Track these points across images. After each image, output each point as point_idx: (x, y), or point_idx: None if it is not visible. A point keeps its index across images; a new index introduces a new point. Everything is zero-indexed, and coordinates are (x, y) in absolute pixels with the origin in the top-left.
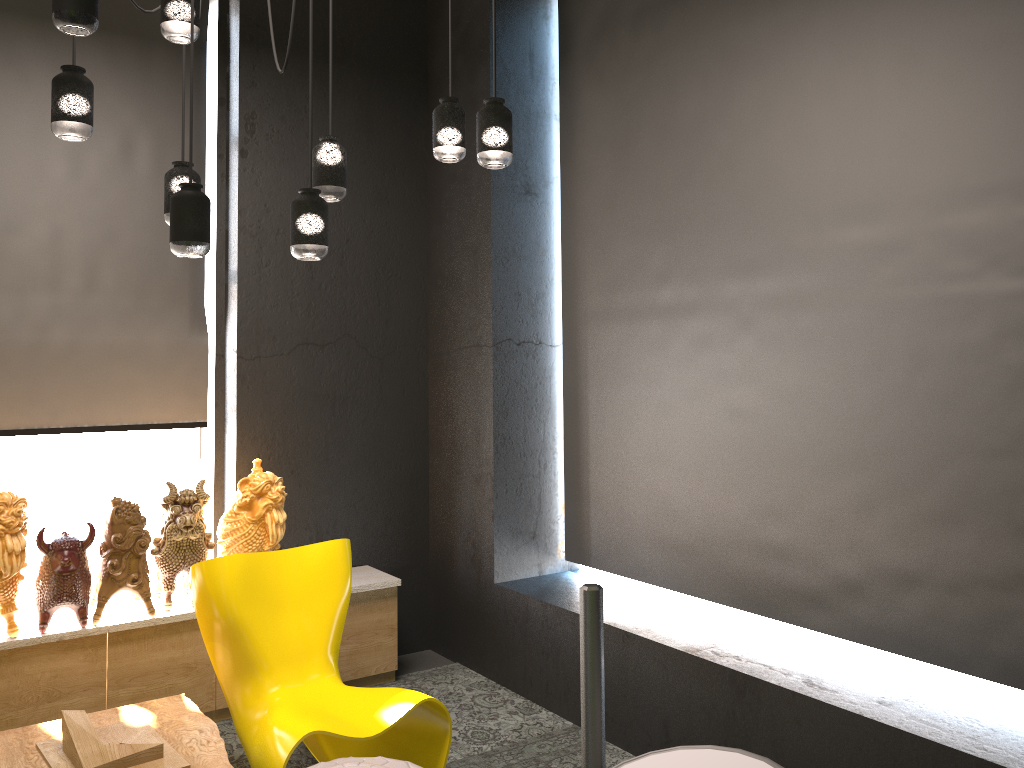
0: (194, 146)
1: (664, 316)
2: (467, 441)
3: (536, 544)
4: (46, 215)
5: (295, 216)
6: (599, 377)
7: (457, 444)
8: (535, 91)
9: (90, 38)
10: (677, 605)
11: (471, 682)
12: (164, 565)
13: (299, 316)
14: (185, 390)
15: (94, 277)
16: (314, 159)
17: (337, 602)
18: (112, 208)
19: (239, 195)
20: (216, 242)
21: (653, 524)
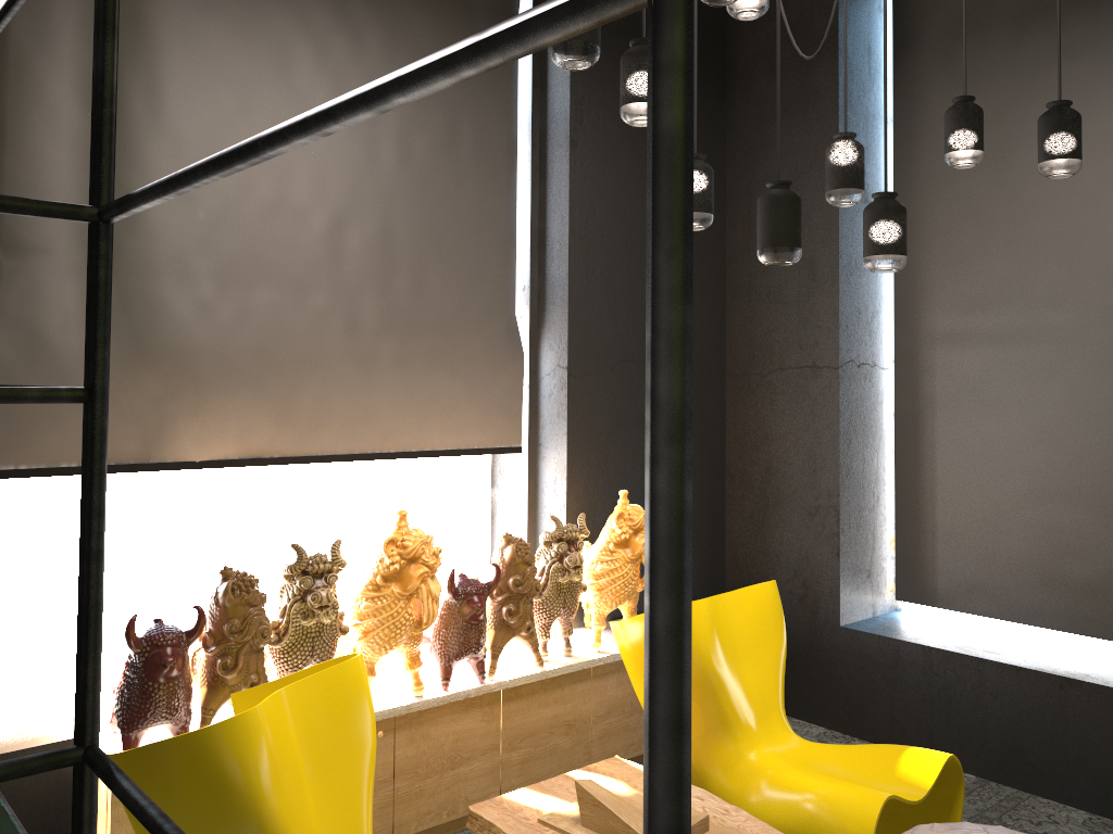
0: (510, 133)
1: (1058, 340)
2: (794, 471)
3: (870, 583)
4: (378, 206)
5: (881, 223)
6: (953, 404)
7: (776, 474)
8: (872, 90)
9: (419, 2)
10: (1071, 648)
11: (814, 733)
12: (544, 610)
13: (619, 329)
14: (502, 410)
15: (421, 279)
16: (835, 158)
17: (781, 650)
18: (438, 200)
19: (569, 191)
20: (530, 243)
21: (1037, 562)
